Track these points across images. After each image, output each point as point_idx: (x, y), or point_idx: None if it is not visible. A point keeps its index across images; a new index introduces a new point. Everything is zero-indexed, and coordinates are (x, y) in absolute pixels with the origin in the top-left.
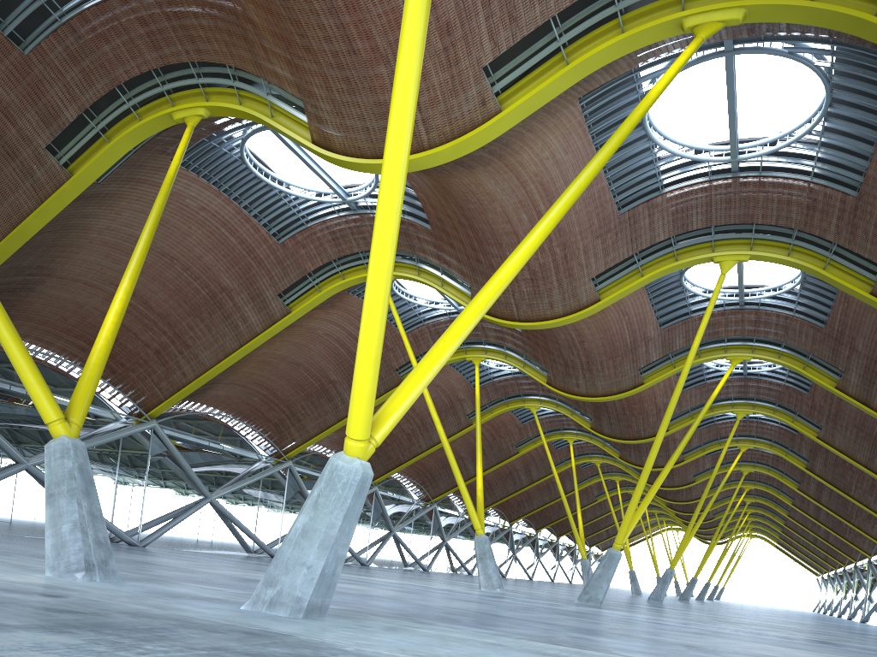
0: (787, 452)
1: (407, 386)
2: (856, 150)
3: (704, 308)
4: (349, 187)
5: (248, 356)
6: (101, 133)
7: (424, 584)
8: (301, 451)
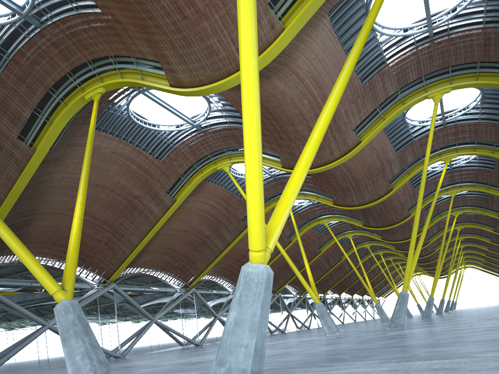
0: (484, 210)
1: (281, 207)
2: None
3: (420, 133)
4: (194, 117)
5: (157, 233)
6: (46, 120)
7: (292, 340)
8: (198, 281)
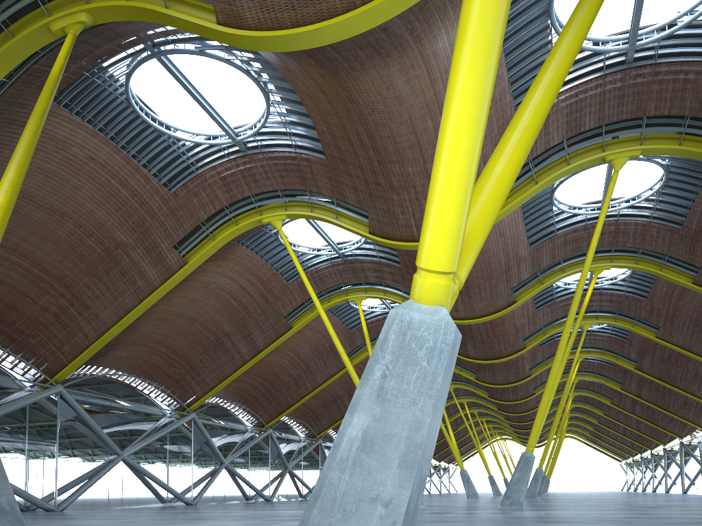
0: (617, 357)
1: (485, 195)
2: None
3: (566, 226)
4: (237, 129)
5: (147, 313)
6: None
7: None
8: (202, 402)
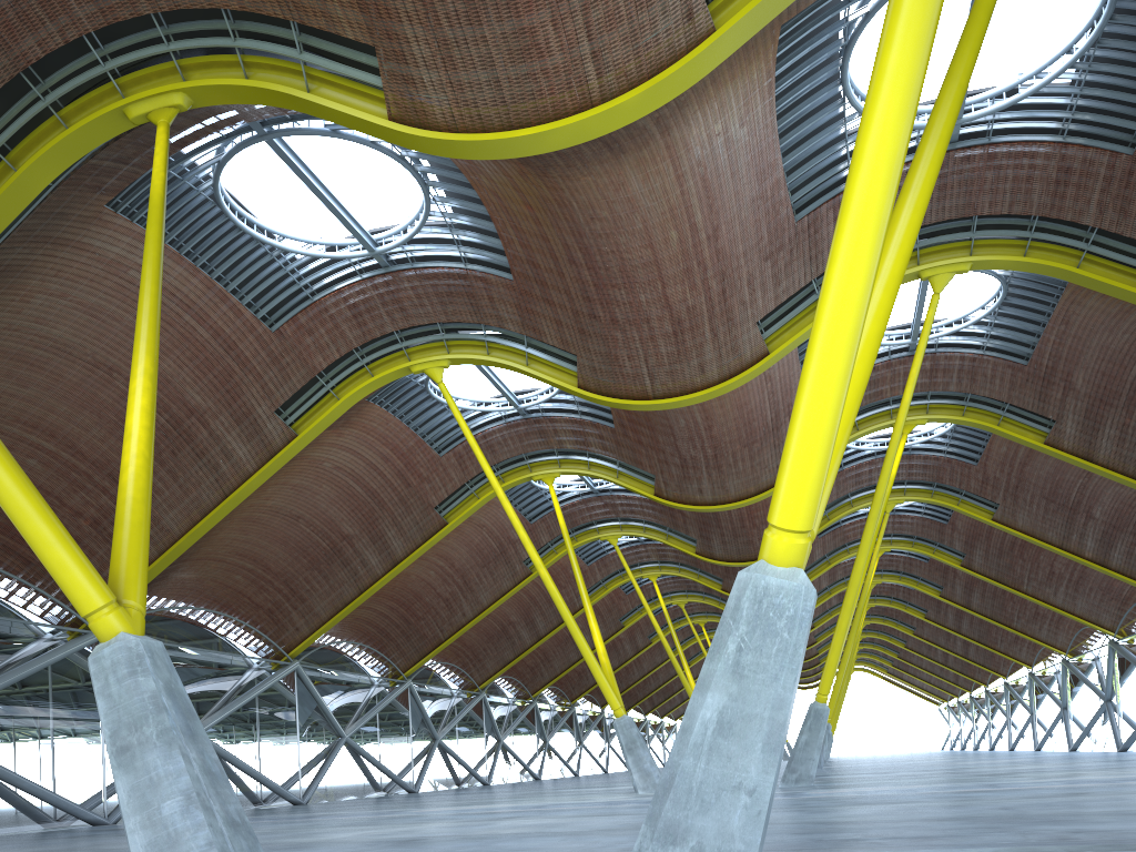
0: (934, 548)
1: None
2: (1134, 85)
3: None
4: (375, 233)
5: (230, 512)
6: (1, 156)
7: (569, 801)
8: (309, 644)
